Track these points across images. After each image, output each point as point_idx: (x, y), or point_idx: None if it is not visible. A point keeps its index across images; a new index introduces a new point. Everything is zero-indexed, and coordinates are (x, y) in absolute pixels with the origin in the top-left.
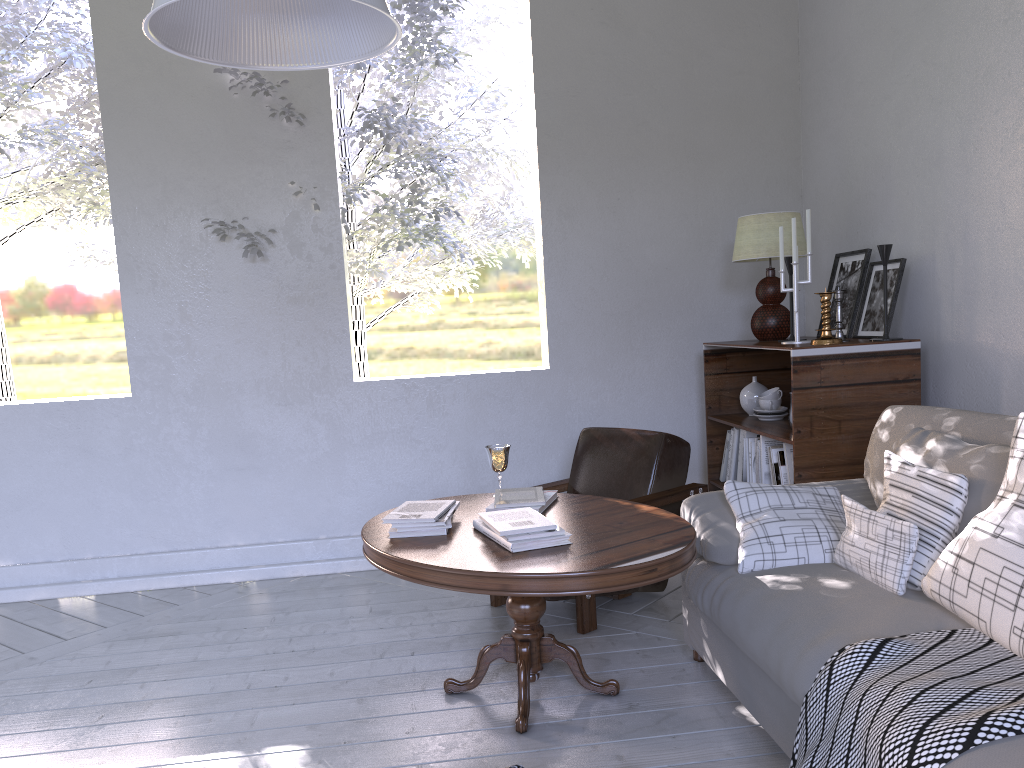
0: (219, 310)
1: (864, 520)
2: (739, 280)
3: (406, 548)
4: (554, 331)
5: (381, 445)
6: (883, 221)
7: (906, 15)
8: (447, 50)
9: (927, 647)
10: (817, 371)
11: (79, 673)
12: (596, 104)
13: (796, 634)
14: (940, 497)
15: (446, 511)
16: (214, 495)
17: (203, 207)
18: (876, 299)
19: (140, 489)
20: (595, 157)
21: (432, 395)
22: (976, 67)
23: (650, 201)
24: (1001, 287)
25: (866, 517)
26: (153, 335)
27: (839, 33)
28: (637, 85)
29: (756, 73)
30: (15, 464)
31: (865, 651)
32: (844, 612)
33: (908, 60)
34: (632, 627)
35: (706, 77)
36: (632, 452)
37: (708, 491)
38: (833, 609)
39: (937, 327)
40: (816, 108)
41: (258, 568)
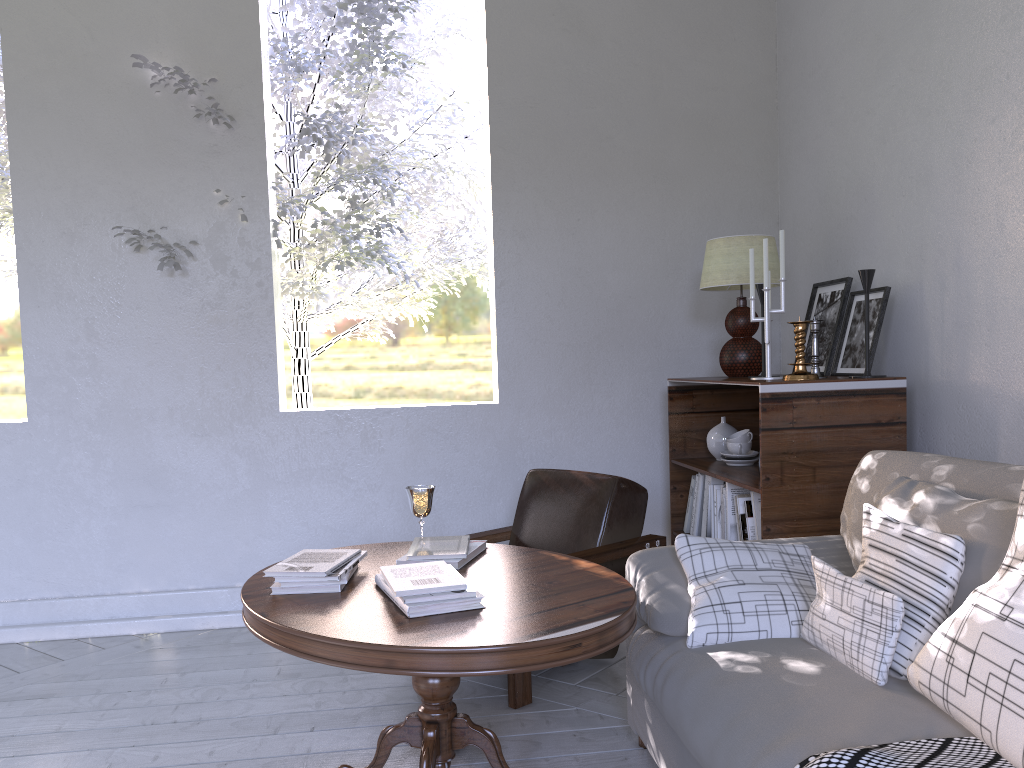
0: (131, 328)
1: (838, 588)
2: (709, 312)
3: (285, 608)
4: (505, 362)
5: (308, 483)
6: (865, 247)
7: (892, 20)
8: (396, 55)
9: (915, 764)
10: (789, 410)
11: None
12: (556, 116)
13: (749, 734)
14: (930, 563)
15: (345, 563)
16: (117, 535)
17: (117, 214)
18: (857, 332)
19: (33, 526)
20: (554, 174)
21: (367, 429)
22: (970, 71)
23: (613, 223)
24: (998, 318)
25: (840, 585)
26: (55, 354)
27: (819, 45)
28: (601, 98)
29: (730, 89)
30: None
31: (834, 767)
32: (810, 707)
33: (894, 69)
34: (573, 701)
35: (676, 92)
36: (581, 498)
37: (671, 543)
38: (797, 702)
39: (925, 364)
40: (794, 127)
41: (164, 619)
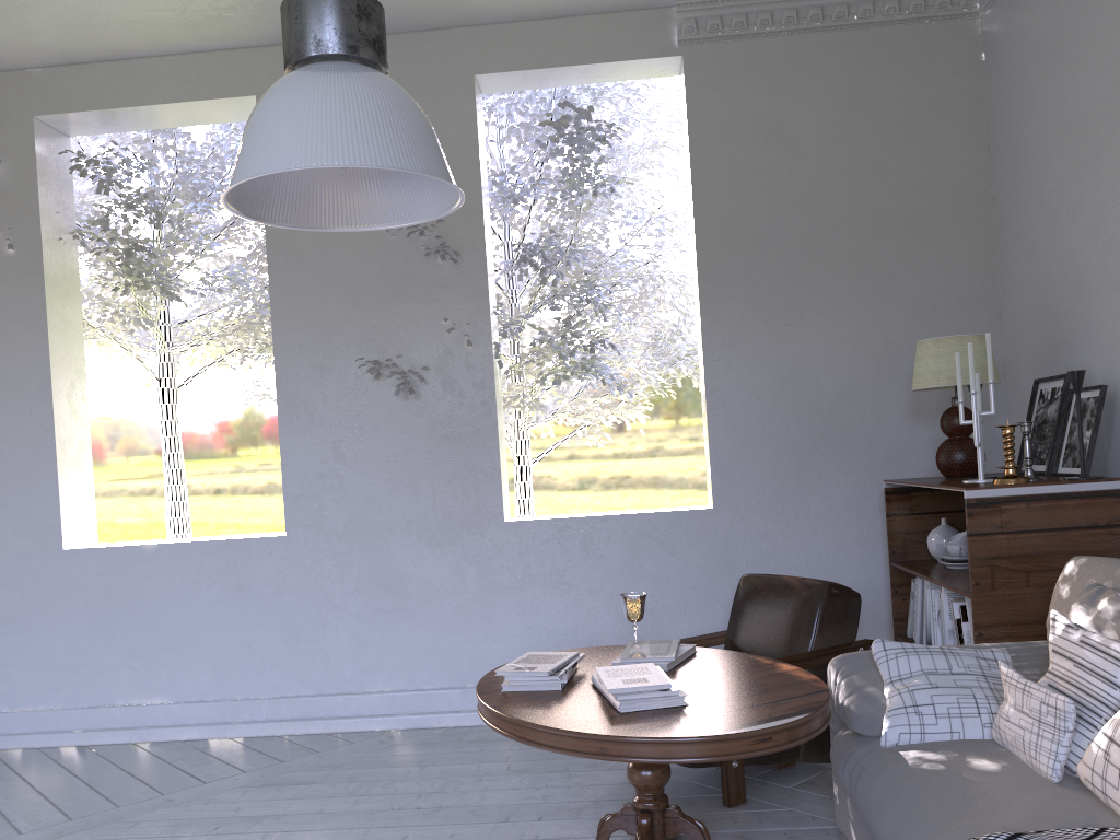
0: (372, 448)
1: (1019, 691)
2: (928, 409)
3: (514, 703)
4: (718, 467)
5: (532, 589)
6: (1085, 342)
7: (1096, 116)
8: (605, 180)
9: None
10: (997, 514)
11: (208, 818)
12: (761, 226)
13: (923, 822)
14: (1103, 667)
15: (565, 664)
16: (362, 638)
17: (359, 346)
18: (1076, 431)
19: (290, 629)
20: (760, 281)
21: (586, 536)
22: None
23: (823, 326)
24: None
25: (1021, 688)
26: (308, 474)
27: (1029, 138)
28: (805, 204)
29: (941, 184)
30: (175, 601)
31: None
32: (982, 799)
33: (1101, 165)
34: (786, 803)
35: (883, 192)
36: (792, 602)
37: None
38: (971, 795)
39: None
40: (1010, 218)
41: (403, 716)
